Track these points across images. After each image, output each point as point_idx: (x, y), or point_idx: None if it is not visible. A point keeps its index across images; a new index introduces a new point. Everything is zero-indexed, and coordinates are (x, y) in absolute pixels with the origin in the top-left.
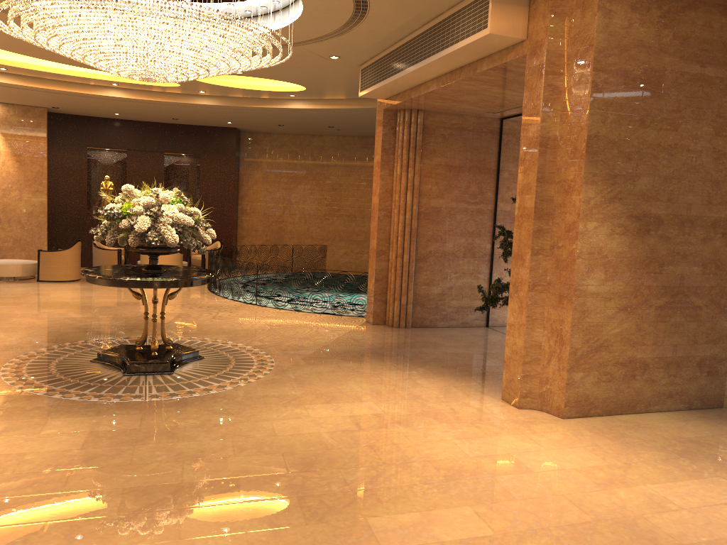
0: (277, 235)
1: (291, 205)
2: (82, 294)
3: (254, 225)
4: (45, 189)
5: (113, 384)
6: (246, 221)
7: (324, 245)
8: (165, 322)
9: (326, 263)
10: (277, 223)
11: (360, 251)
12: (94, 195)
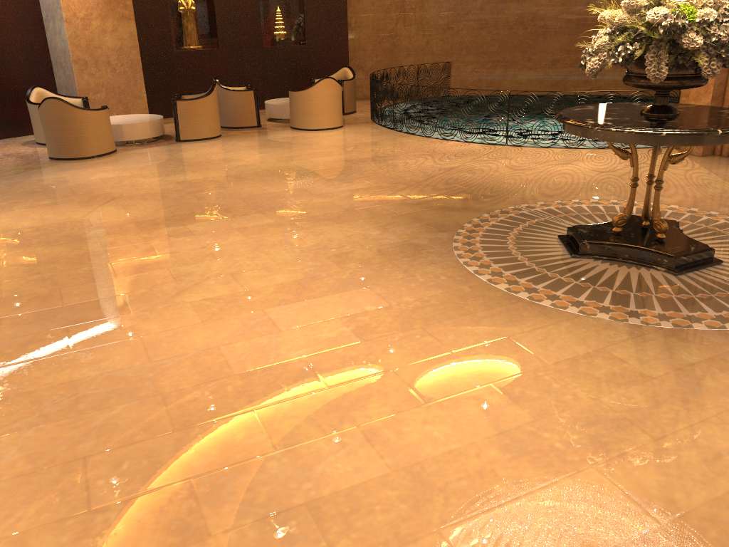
0: (390, 55)
1: (405, 13)
2: (275, 153)
3: (361, 43)
4: (132, 13)
5: (708, 293)
6: (351, 39)
7: (449, 62)
8: (480, 182)
9: (450, 84)
10: (389, 38)
11: (492, 66)
12: (177, 19)
